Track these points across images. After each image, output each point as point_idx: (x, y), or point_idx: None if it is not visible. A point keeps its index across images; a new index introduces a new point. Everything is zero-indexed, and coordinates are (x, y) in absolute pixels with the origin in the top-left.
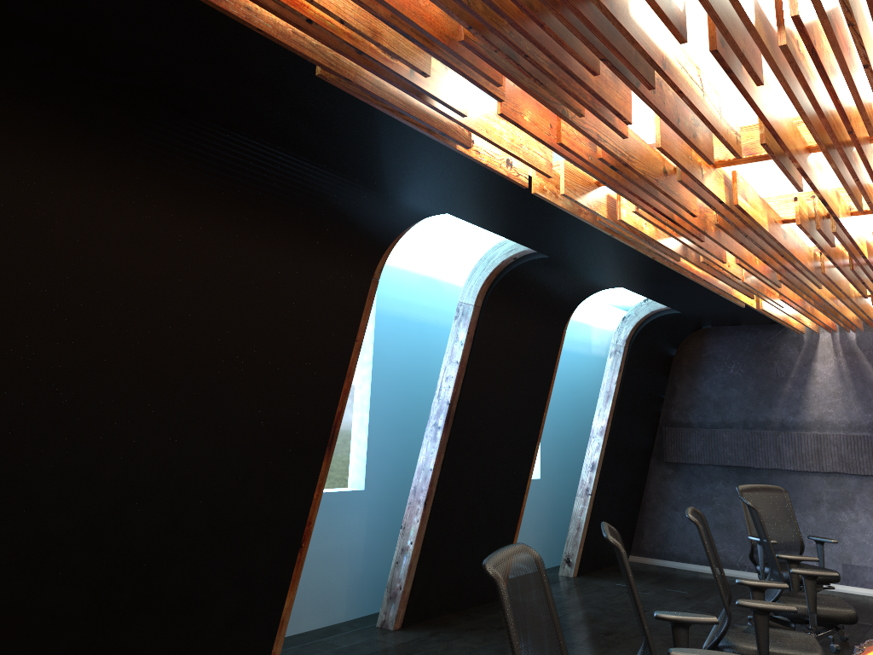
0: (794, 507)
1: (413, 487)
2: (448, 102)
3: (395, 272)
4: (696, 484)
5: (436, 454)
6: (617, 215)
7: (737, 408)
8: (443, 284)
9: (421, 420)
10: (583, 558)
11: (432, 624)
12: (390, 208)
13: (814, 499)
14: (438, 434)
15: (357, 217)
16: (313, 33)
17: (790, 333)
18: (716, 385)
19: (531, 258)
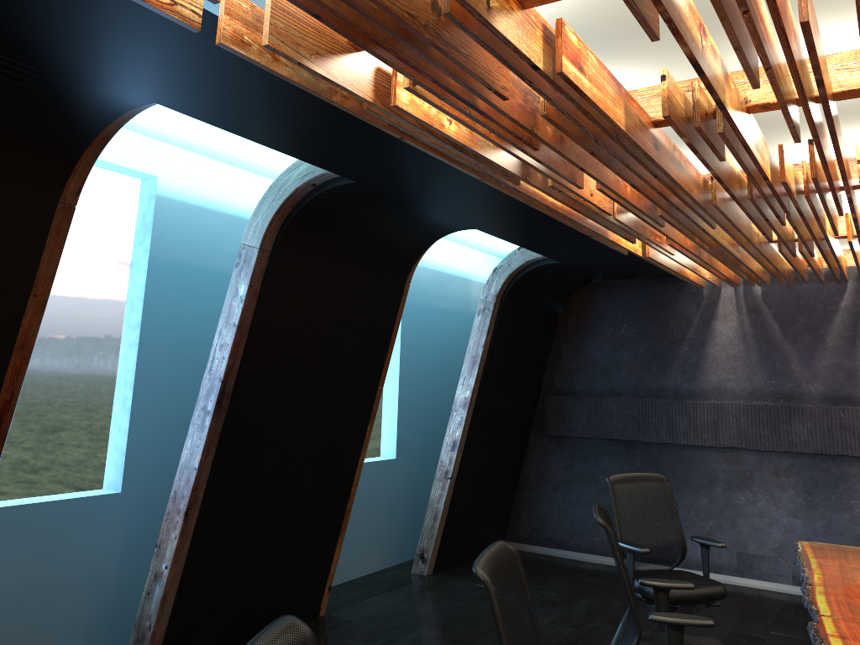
0: (686, 487)
1: (173, 492)
2: None
3: (183, 208)
4: (579, 460)
5: (203, 448)
6: (391, 99)
7: (627, 374)
8: None
9: None
10: (441, 552)
11: None
12: (53, 90)
13: (709, 478)
14: (207, 421)
15: None
16: None
17: (689, 288)
18: (605, 347)
19: (334, 185)
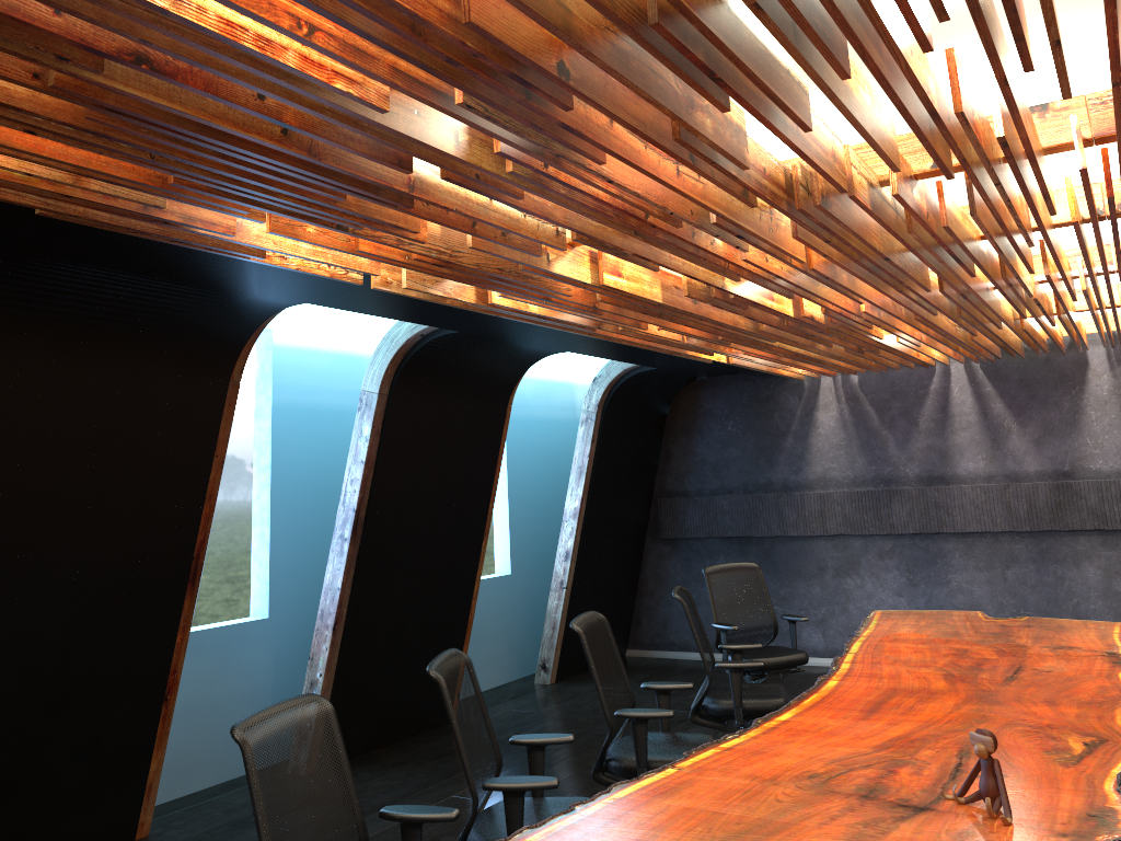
0: (798, 578)
1: (320, 610)
2: (204, 226)
3: (296, 354)
4: (695, 560)
5: (344, 570)
6: (489, 298)
7: (736, 471)
8: (366, 360)
9: None
10: (562, 661)
11: (355, 763)
12: (233, 304)
13: (819, 566)
14: (345, 547)
15: (194, 317)
16: (3, 185)
17: (790, 380)
18: (714, 445)
19: (440, 334)
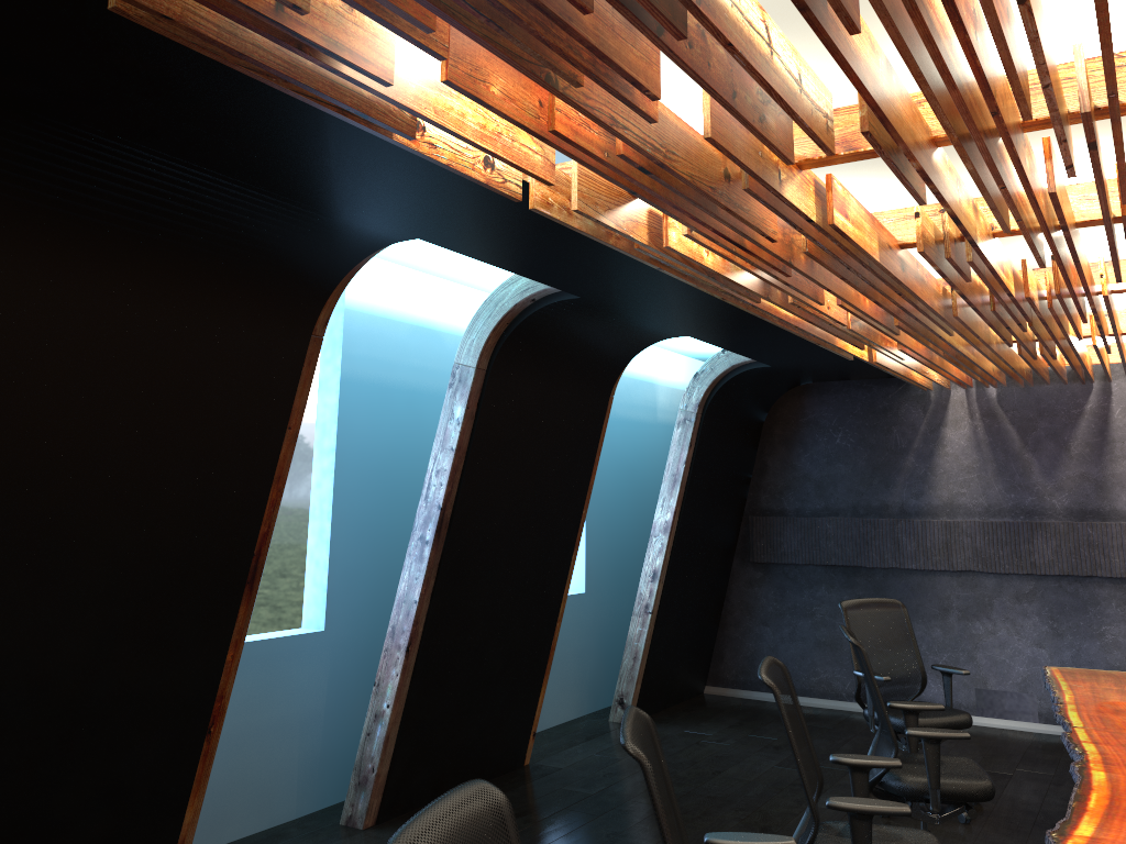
0: (916, 618)
1: (390, 627)
2: (354, 61)
3: (370, 320)
4: (791, 590)
5: (423, 579)
6: (663, 240)
7: (844, 490)
8: (444, 334)
9: (411, 525)
10: (642, 697)
11: None
12: (328, 232)
13: (941, 606)
14: (426, 552)
15: (278, 245)
16: None
17: (914, 390)
18: (818, 459)
19: (556, 300)
